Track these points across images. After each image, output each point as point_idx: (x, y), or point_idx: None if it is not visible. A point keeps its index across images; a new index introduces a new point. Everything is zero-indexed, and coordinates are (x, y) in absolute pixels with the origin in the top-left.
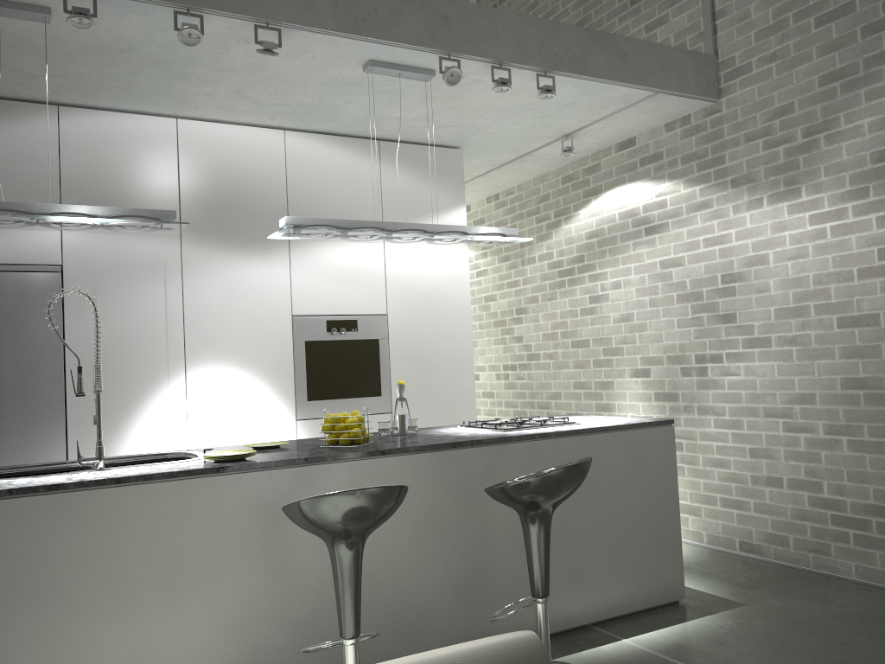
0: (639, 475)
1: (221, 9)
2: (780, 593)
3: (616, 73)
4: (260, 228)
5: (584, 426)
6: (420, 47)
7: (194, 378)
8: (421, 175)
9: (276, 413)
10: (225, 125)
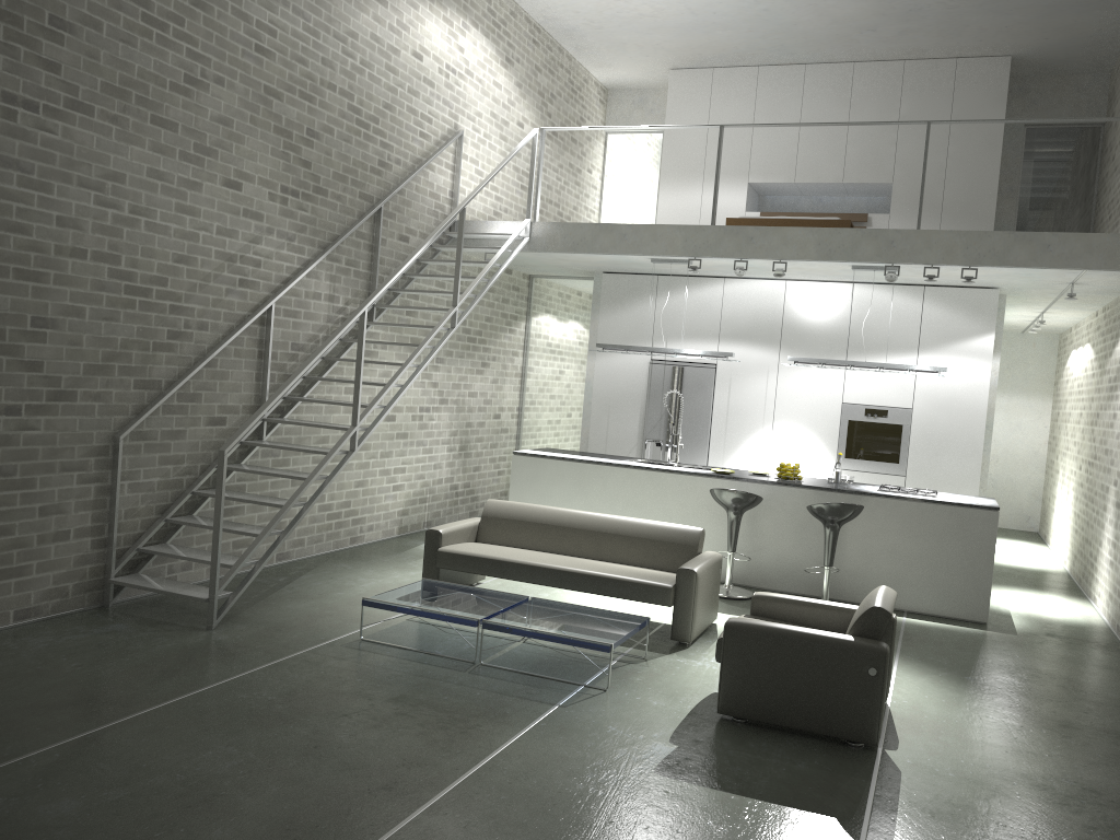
0: (959, 536)
1: (755, 257)
2: (1058, 641)
3: (1036, 261)
4: (828, 346)
5: (927, 498)
6: (870, 262)
7: (776, 433)
8: (956, 310)
9: (822, 462)
10: (814, 283)
